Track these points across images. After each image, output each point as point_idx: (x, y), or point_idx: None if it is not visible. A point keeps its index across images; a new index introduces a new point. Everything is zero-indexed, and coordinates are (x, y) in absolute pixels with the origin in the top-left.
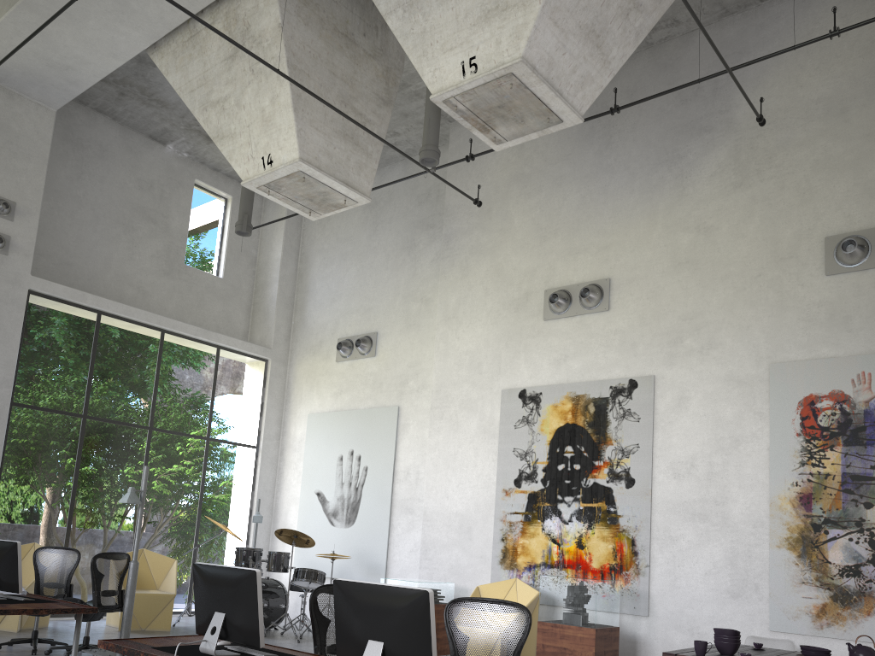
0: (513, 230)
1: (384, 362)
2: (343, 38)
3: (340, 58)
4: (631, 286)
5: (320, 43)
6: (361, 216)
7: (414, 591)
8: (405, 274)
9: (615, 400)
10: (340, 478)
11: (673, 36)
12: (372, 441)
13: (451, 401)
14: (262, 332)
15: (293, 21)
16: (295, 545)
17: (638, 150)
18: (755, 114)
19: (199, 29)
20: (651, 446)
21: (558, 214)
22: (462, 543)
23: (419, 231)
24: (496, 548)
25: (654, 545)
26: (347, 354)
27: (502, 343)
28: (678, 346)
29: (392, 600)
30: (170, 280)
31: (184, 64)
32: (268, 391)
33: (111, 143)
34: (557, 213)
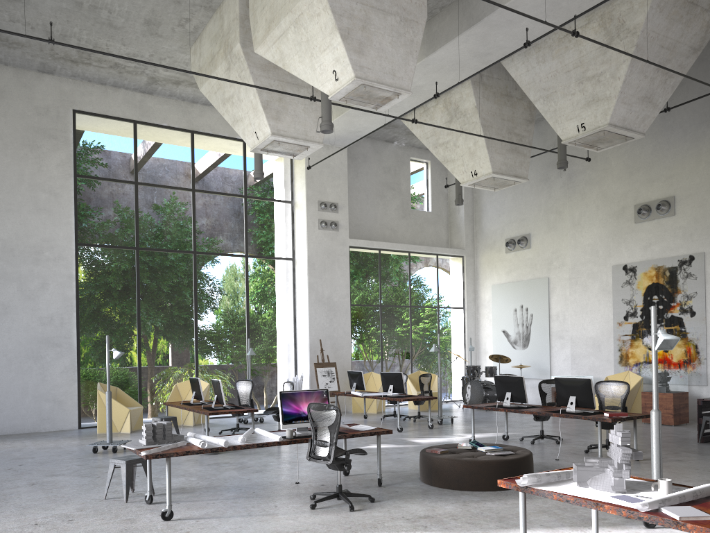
0: (611, 169)
1: (536, 251)
2: (505, 97)
3: (505, 109)
4: (687, 200)
5: (494, 106)
6: None
7: (585, 379)
8: (544, 197)
9: (681, 267)
10: (516, 322)
11: None
12: (533, 299)
13: (581, 274)
14: (457, 239)
15: (481, 101)
16: (500, 362)
17: (687, 115)
18: None
19: (429, 107)
20: (704, 292)
21: (639, 158)
22: (595, 354)
23: (550, 169)
24: (616, 355)
25: (709, 347)
26: (512, 248)
27: (609, 238)
28: None
29: (577, 382)
30: (405, 220)
31: (422, 124)
32: (466, 274)
33: (368, 151)
34: (638, 157)
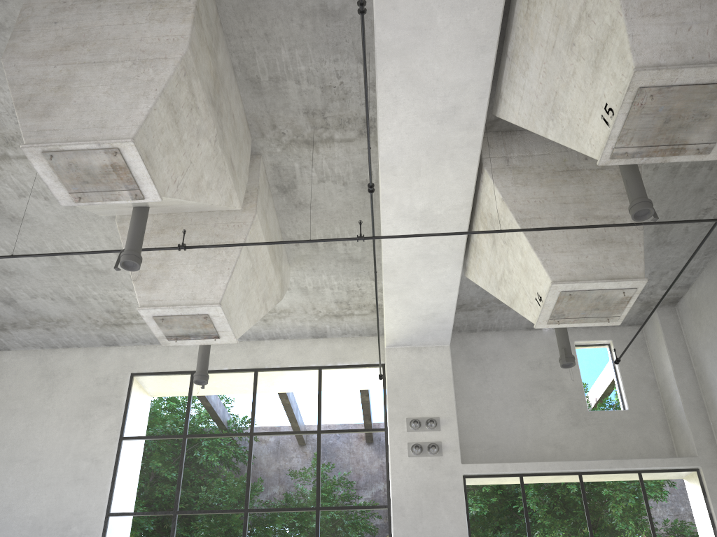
0: None
1: None
2: (564, 174)
3: (567, 188)
4: None
5: (542, 190)
6: None
7: None
8: None
9: None
10: None
11: None
12: None
13: None
14: (684, 444)
15: (512, 190)
16: None
17: None
18: None
19: (475, 239)
20: None
21: None
22: None
23: None
24: None
25: None
26: None
27: None
28: None
29: None
30: (580, 429)
31: (479, 268)
32: (711, 500)
33: (500, 347)
34: None
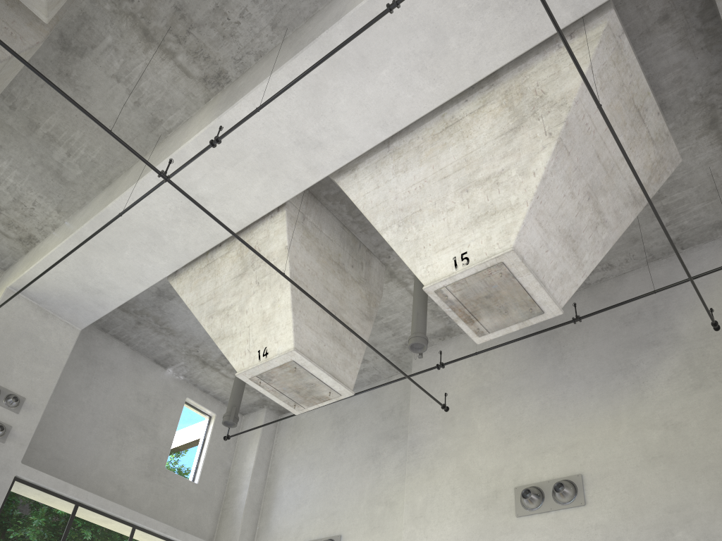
0: (477, 434)
1: None
2: (335, 265)
3: (333, 278)
4: (605, 481)
5: (317, 265)
6: (328, 431)
7: None
8: (369, 480)
9: None
10: None
11: (608, 277)
12: None
13: None
14: (228, 536)
15: (297, 246)
16: None
17: (591, 363)
18: (711, 318)
19: (215, 258)
20: None
21: (520, 419)
22: None
23: (383, 441)
24: None
25: None
26: None
27: None
28: (670, 539)
29: None
30: (149, 481)
31: (199, 284)
32: None
33: (121, 362)
34: (519, 417)
